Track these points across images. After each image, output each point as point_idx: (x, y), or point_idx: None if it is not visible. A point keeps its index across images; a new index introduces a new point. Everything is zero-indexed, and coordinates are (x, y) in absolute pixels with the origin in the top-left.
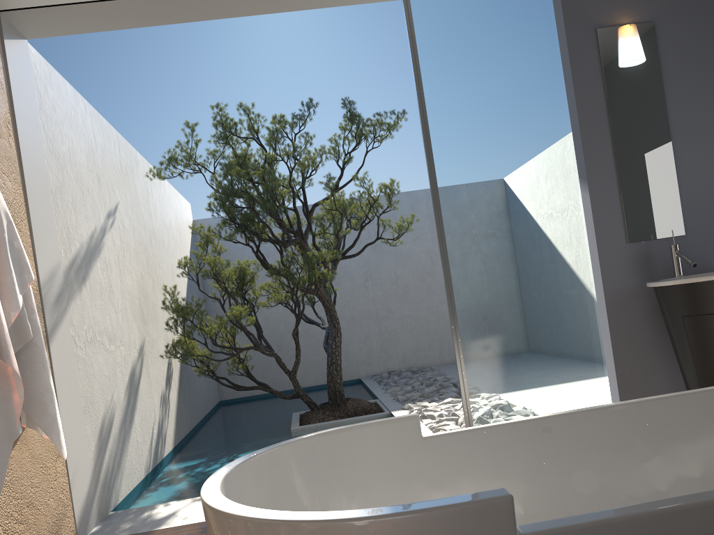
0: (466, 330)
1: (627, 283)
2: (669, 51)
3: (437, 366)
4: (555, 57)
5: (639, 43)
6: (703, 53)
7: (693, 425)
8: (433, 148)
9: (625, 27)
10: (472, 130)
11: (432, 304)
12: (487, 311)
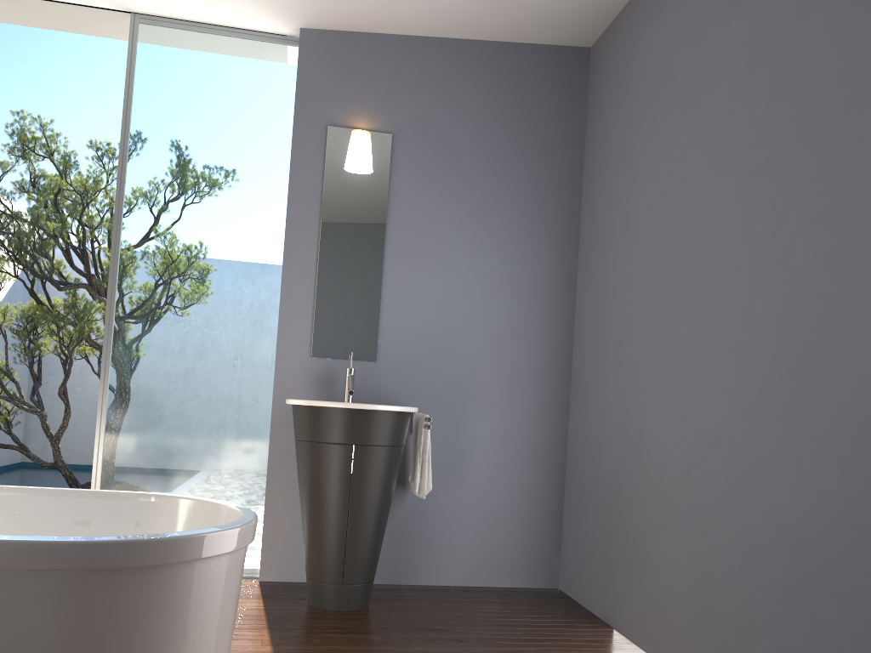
0: (116, 412)
1: (301, 398)
2: (402, 167)
3: None
4: (287, 145)
5: (367, 151)
6: (440, 179)
7: (62, 523)
8: (125, 207)
9: (356, 132)
10: (175, 199)
11: None
12: (145, 396)
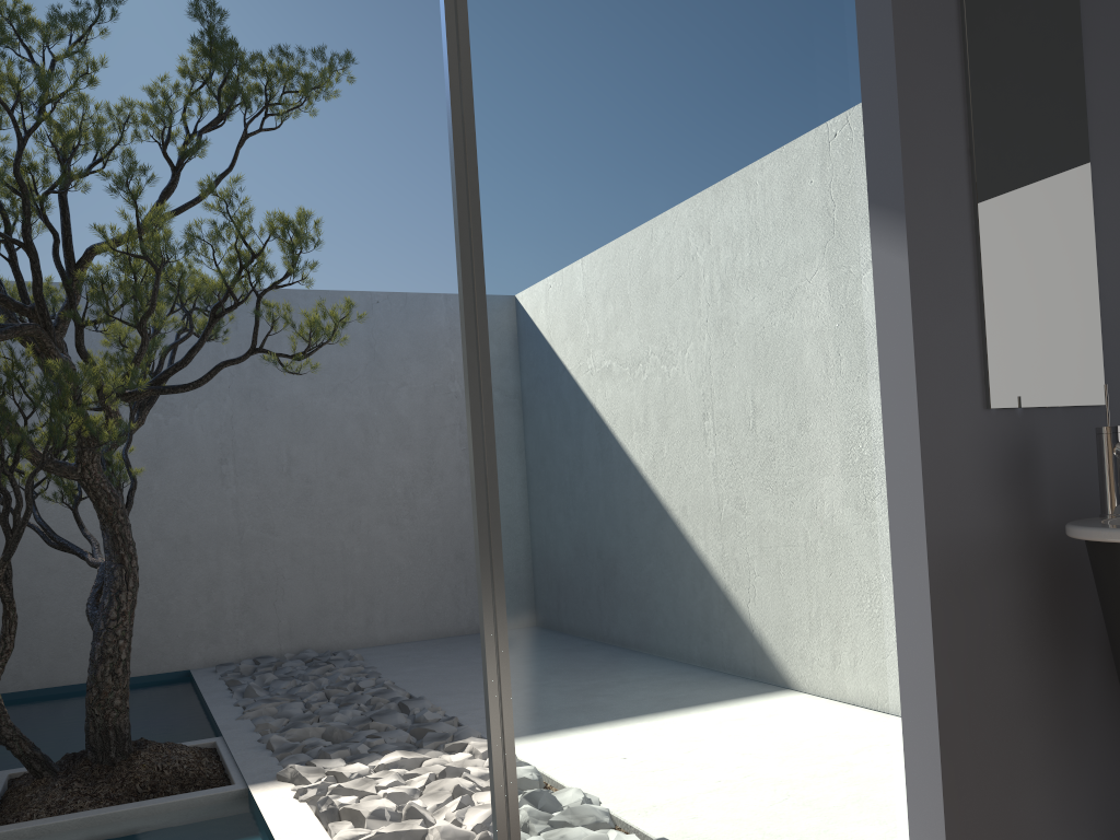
0: (531, 640)
1: (982, 522)
2: None
3: (359, 649)
4: None
5: None
6: None
7: None
8: (471, 8)
9: None
10: None
11: (360, 523)
12: (599, 577)
